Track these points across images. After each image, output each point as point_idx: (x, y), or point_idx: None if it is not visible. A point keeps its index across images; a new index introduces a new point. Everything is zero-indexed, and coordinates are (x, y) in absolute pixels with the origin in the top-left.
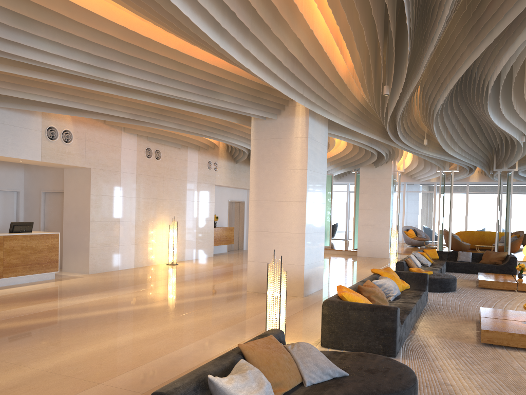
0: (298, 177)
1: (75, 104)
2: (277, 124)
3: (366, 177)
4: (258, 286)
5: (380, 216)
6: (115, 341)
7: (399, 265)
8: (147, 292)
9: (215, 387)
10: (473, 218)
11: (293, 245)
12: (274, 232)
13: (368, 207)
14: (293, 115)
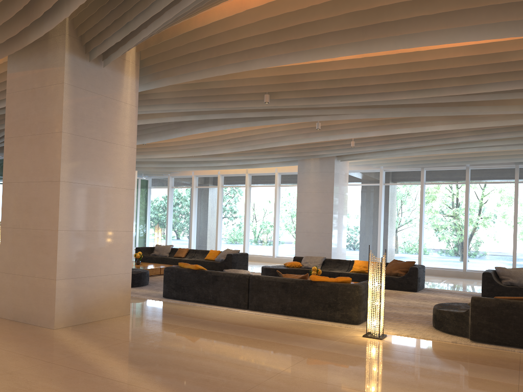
0: (126, 156)
1: None
2: (102, 74)
3: None
4: (72, 316)
5: None
6: (373, 388)
7: None
8: None
9: None
10: None
11: (120, 248)
12: (96, 231)
13: None
14: (122, 71)
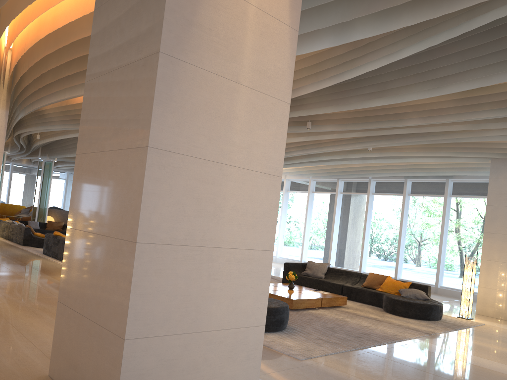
0: None
1: None
2: None
3: None
4: None
5: None
6: None
7: (28, 230)
8: None
9: None
10: None
11: None
12: None
13: None
14: None
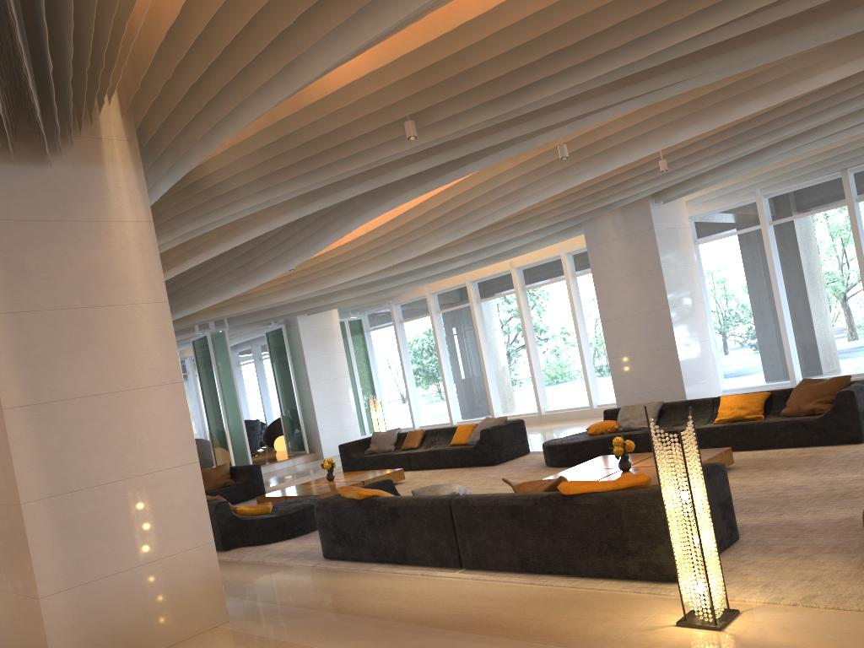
0: (149, 322)
1: None
2: (53, 180)
3: None
4: None
5: None
6: None
7: (223, 509)
8: None
9: None
10: None
11: (175, 501)
12: (112, 483)
13: None
14: (100, 162)
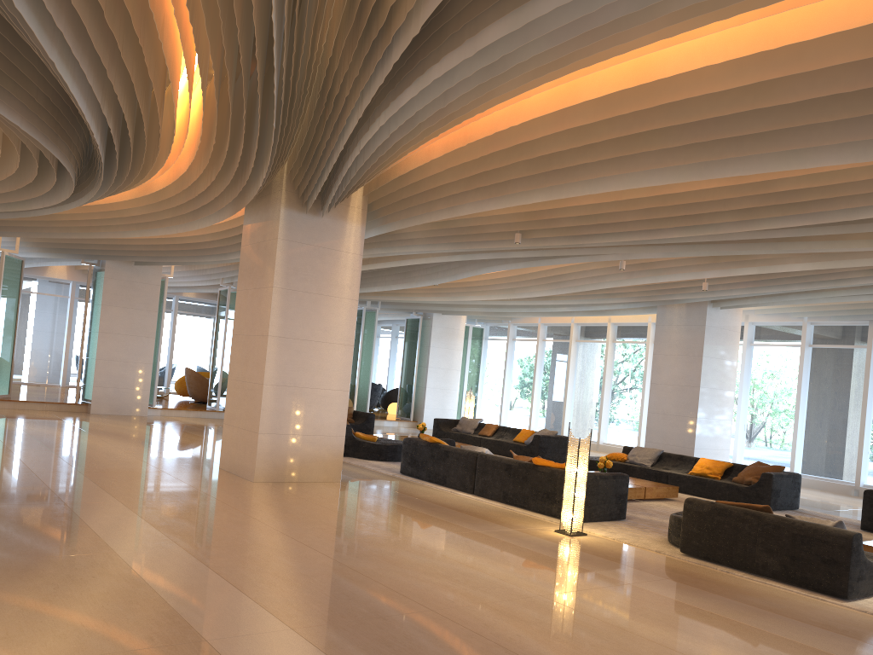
0: (345, 309)
1: (83, 104)
2: (321, 225)
3: (117, 278)
4: (273, 472)
5: (138, 347)
6: (462, 557)
7: (347, 430)
8: (147, 502)
9: (843, 526)
10: (181, 351)
11: (332, 408)
12: (305, 388)
13: (116, 330)
14: (345, 218)
